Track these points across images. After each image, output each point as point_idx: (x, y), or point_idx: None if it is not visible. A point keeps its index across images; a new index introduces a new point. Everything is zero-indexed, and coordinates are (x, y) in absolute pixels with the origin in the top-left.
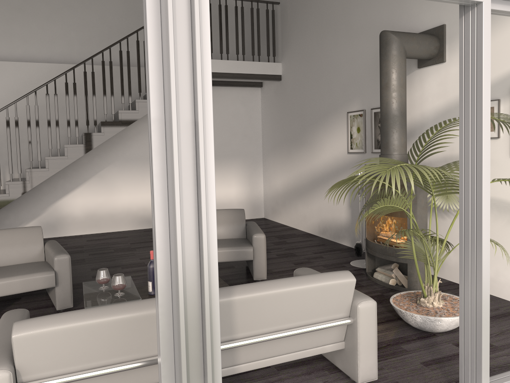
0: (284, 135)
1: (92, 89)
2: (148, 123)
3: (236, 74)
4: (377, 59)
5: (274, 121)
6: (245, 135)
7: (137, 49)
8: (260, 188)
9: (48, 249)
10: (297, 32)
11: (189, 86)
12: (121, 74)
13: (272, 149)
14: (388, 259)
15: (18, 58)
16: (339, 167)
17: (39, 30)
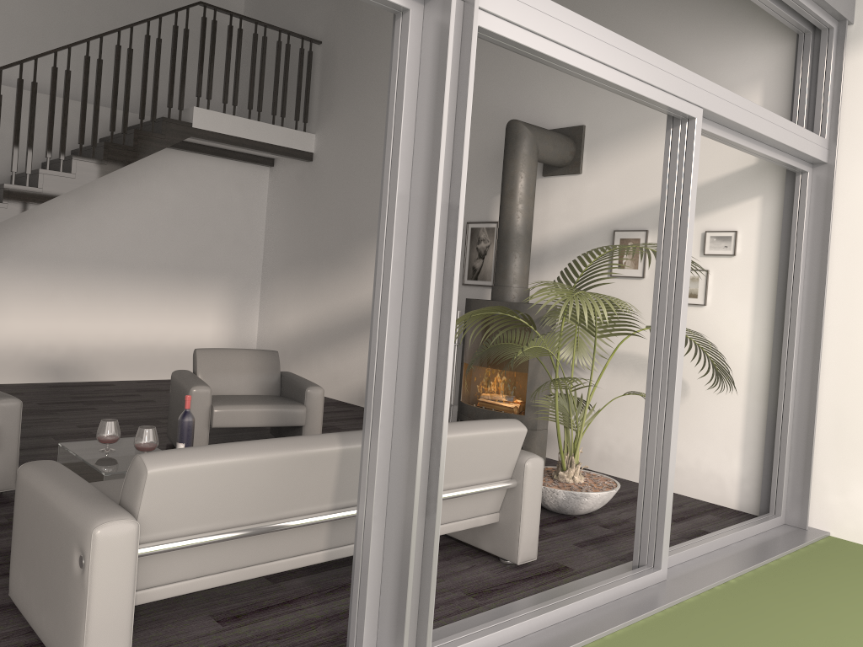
0: (308, 247)
1: None
2: (385, 199)
3: (246, 140)
4: (483, 155)
5: (291, 223)
6: (238, 240)
7: (86, 71)
8: (253, 329)
9: None
10: (349, 93)
11: (448, 162)
12: (52, 108)
13: (282, 268)
14: None
15: None
16: None
17: None
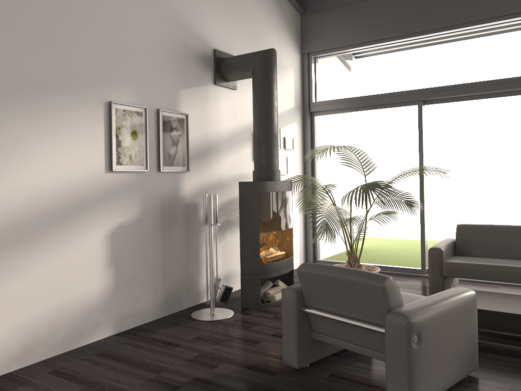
0: None
1: None
2: None
3: None
4: (165, 46)
5: None
6: None
7: None
8: None
9: None
10: None
11: None
12: None
13: None
14: (291, 270)
15: None
16: (83, 197)
17: None
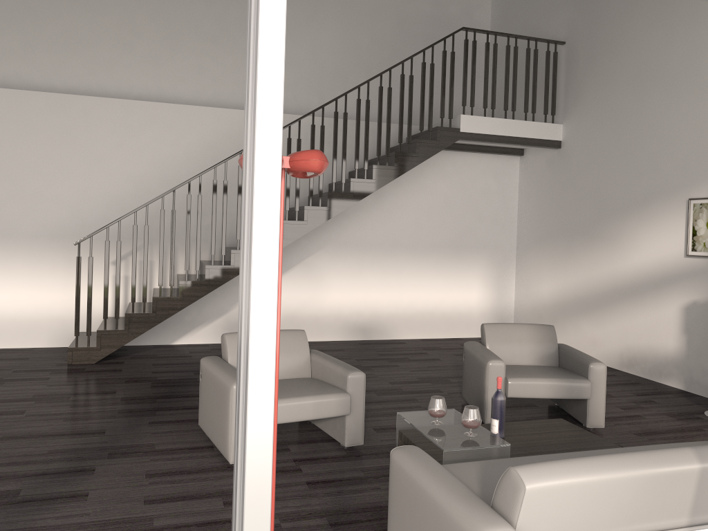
0: (560, 224)
1: (320, 148)
2: None
3: (503, 137)
4: None
5: (542, 203)
6: (495, 221)
7: (380, 98)
8: (511, 295)
9: (325, 362)
10: (595, 84)
11: None
12: (358, 130)
13: (535, 242)
14: None
15: (206, 102)
16: (667, 274)
17: (234, 66)
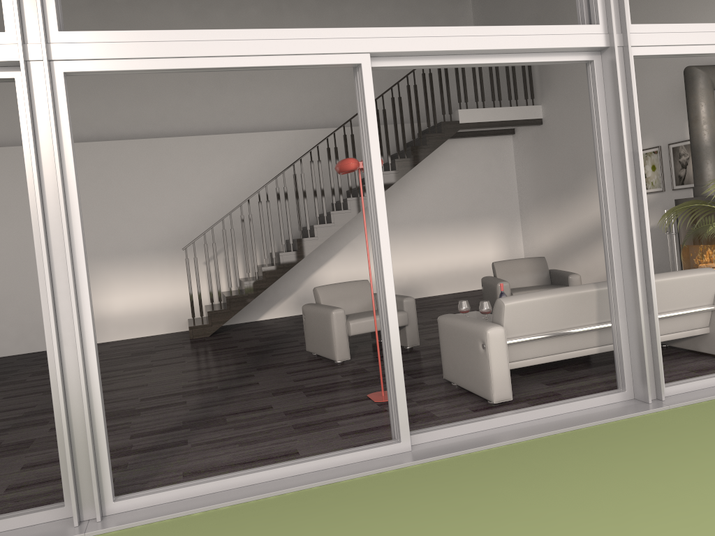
0: (550, 185)
1: (352, 152)
2: (597, 157)
3: (494, 122)
4: (672, 92)
5: (534, 171)
6: (499, 190)
7: (393, 106)
8: (520, 249)
9: None
10: (561, 70)
11: (628, 131)
12: (379, 134)
13: (533, 203)
14: None
15: (253, 128)
16: None
17: (271, 96)
